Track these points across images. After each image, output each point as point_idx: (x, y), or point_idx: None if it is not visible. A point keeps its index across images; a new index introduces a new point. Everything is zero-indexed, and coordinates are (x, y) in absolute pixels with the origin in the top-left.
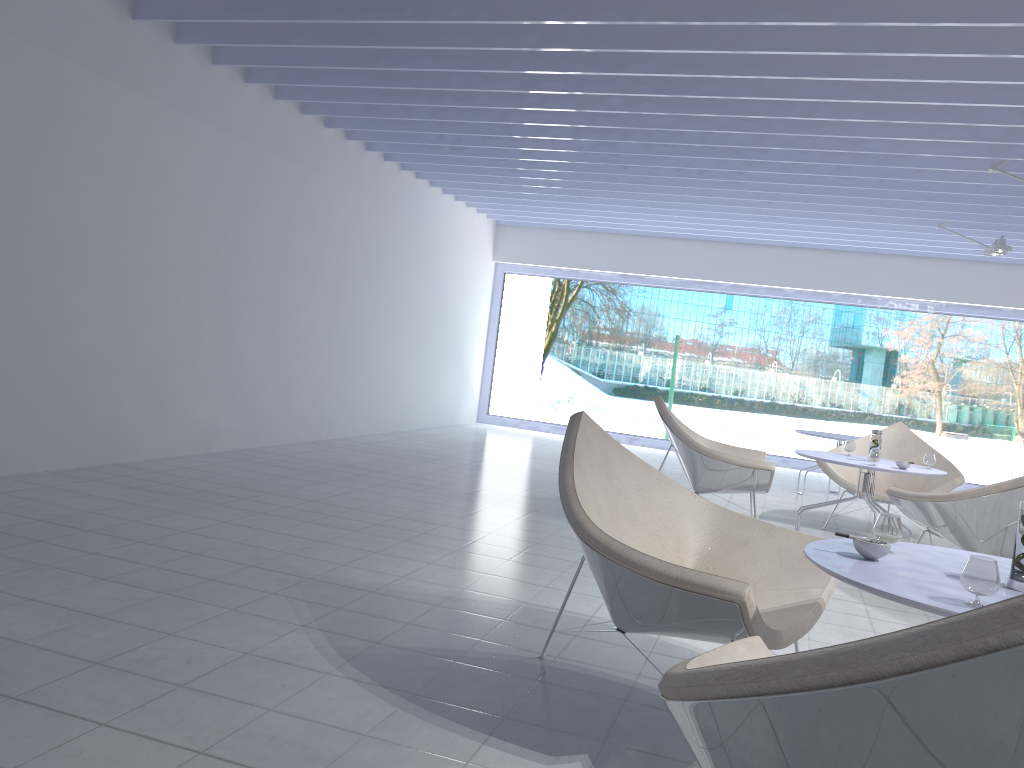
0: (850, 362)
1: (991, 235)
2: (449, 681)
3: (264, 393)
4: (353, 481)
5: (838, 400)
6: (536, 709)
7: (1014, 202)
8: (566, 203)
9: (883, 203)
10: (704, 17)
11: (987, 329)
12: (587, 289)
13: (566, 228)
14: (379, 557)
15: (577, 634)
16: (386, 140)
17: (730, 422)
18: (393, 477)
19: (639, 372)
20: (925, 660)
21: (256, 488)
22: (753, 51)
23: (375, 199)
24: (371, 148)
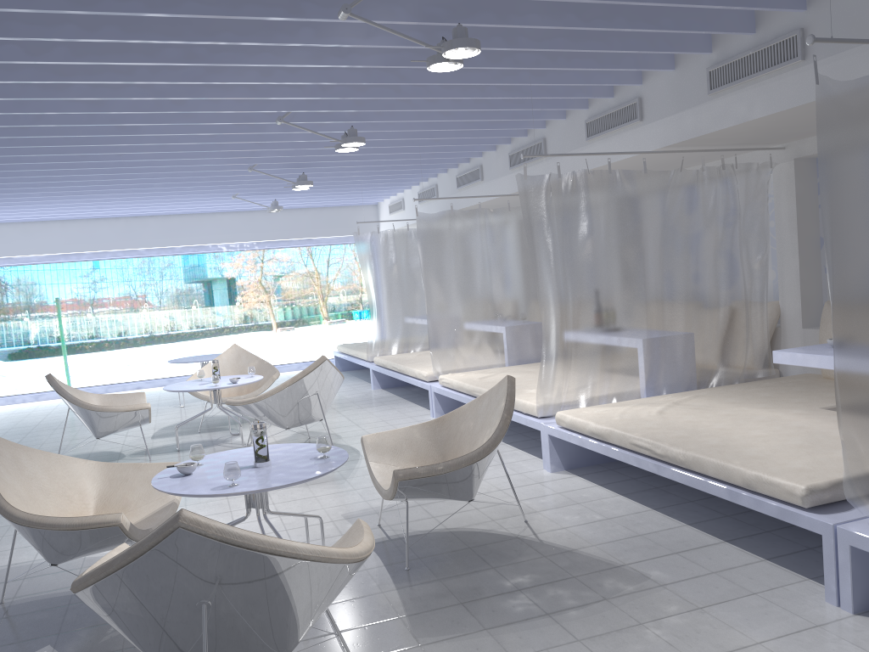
0: (203, 292)
1: (270, 196)
2: None
3: None
4: None
5: (201, 322)
6: (8, 635)
7: (275, 180)
8: None
9: (191, 187)
10: (12, 109)
11: (290, 251)
12: None
13: None
14: None
15: (25, 577)
16: None
17: (121, 358)
18: None
19: (30, 335)
20: (155, 542)
21: None
22: (58, 125)
23: None
24: None
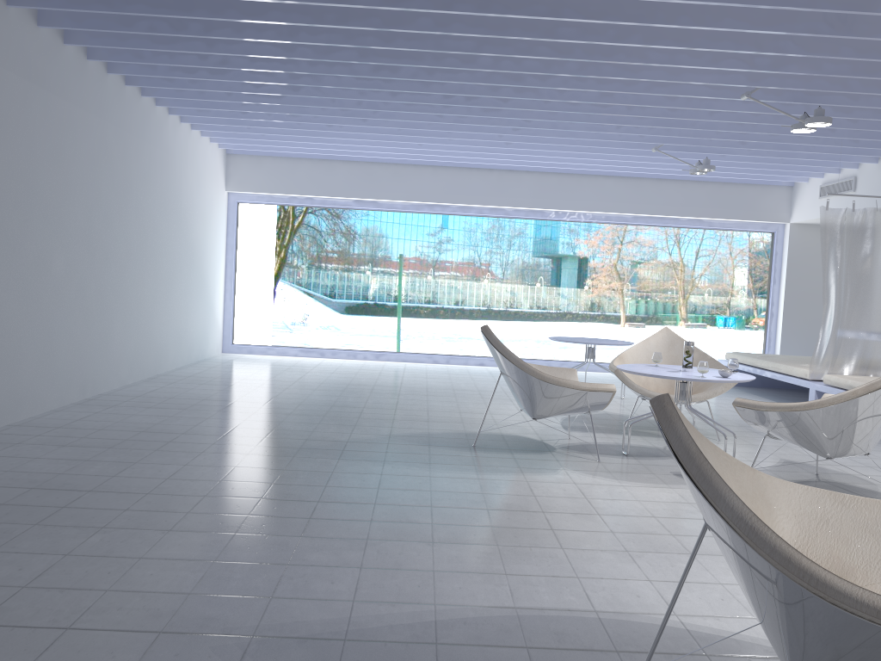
0: (550, 269)
1: (688, 156)
2: None
3: (24, 357)
4: (169, 453)
5: (543, 303)
6: None
7: (730, 127)
8: (310, 131)
9: (619, 129)
10: None
11: (654, 235)
12: (312, 215)
13: (299, 156)
14: (299, 572)
15: (615, 648)
16: (137, 61)
17: (453, 330)
18: (206, 439)
19: (368, 290)
20: None
21: (66, 486)
22: None
23: (120, 128)
24: (113, 70)
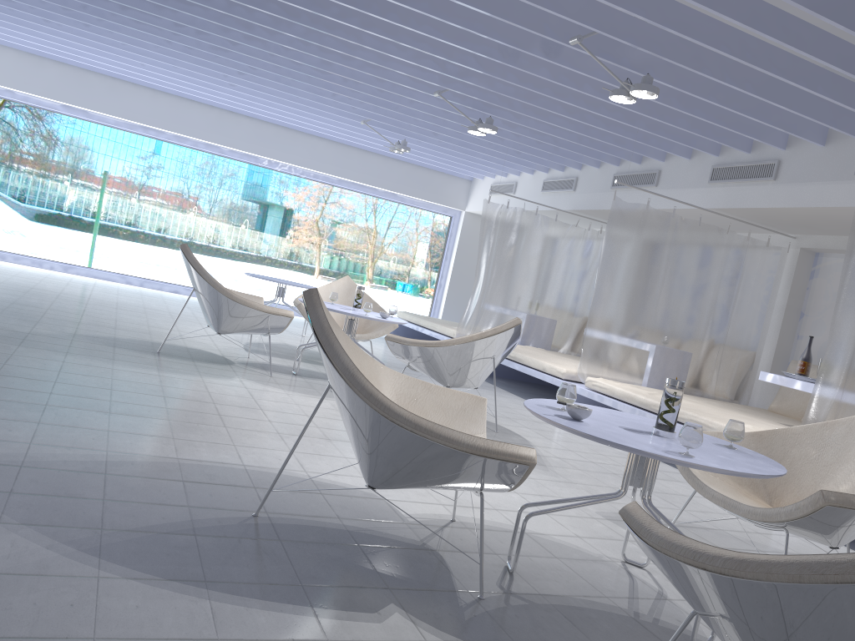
0: (257, 214)
1: (391, 135)
2: (216, 558)
3: None
4: None
5: (245, 244)
6: (312, 570)
7: (426, 118)
8: (23, 21)
9: (334, 96)
10: None
11: (356, 201)
12: (10, 110)
13: (4, 44)
14: None
15: (254, 486)
16: None
17: (152, 256)
18: None
19: (64, 201)
20: None
21: None
22: None
23: None
24: None
